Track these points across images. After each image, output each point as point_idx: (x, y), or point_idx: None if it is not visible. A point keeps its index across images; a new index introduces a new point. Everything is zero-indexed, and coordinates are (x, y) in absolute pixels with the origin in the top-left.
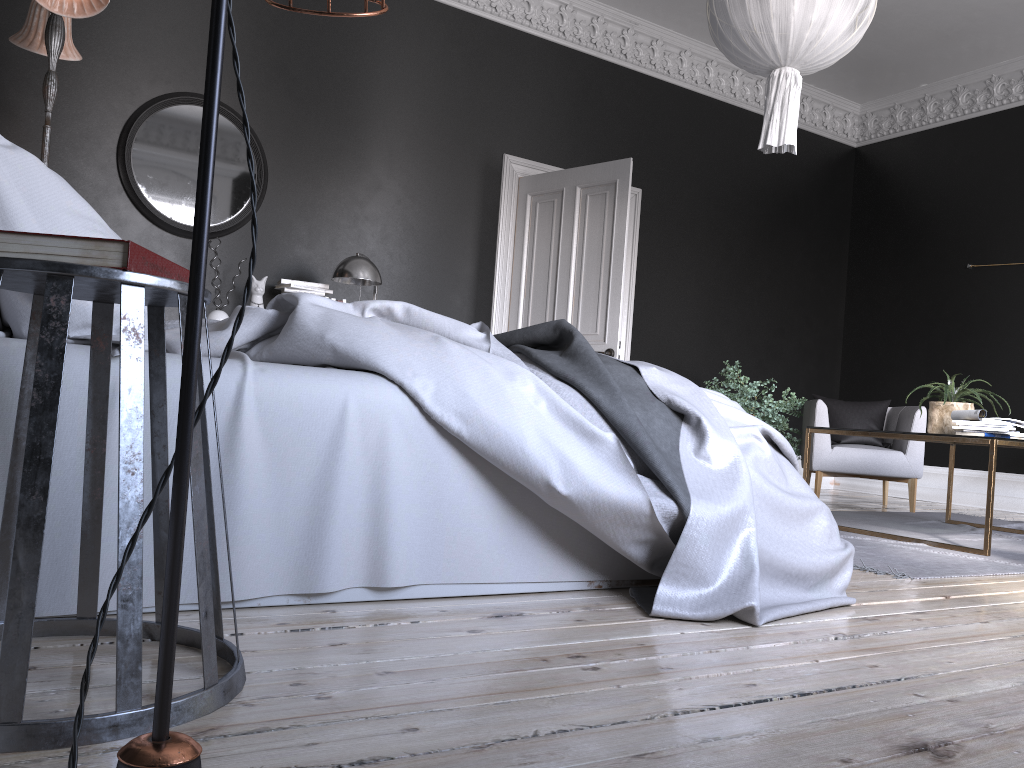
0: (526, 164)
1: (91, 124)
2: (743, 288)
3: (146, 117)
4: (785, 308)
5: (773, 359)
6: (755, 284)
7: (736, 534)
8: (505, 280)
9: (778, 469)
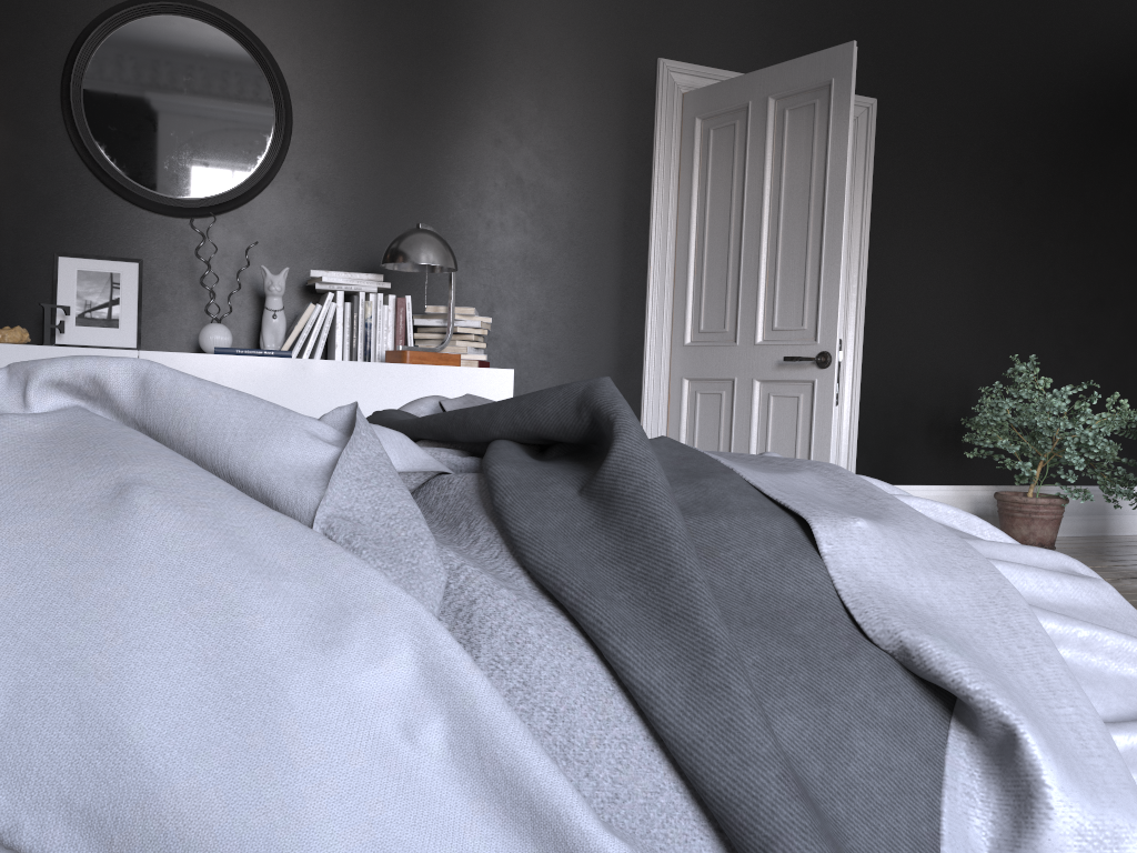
0: (693, 72)
1: (19, 55)
2: (1039, 241)
3: (100, 38)
4: (1106, 267)
5: (1087, 345)
6: (1058, 234)
7: None
8: (666, 251)
9: None
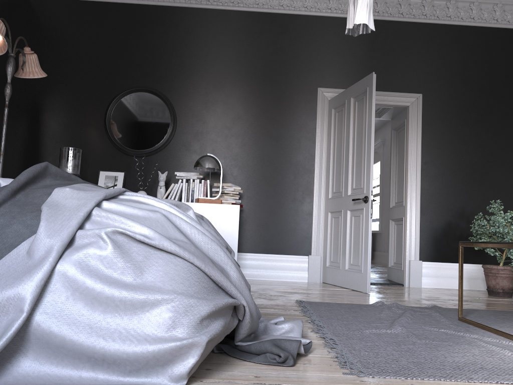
0: (333, 91)
1: (93, 109)
2: None
3: (116, 101)
4: None
5: None
6: None
7: (6, 317)
8: (322, 161)
9: (122, 264)
